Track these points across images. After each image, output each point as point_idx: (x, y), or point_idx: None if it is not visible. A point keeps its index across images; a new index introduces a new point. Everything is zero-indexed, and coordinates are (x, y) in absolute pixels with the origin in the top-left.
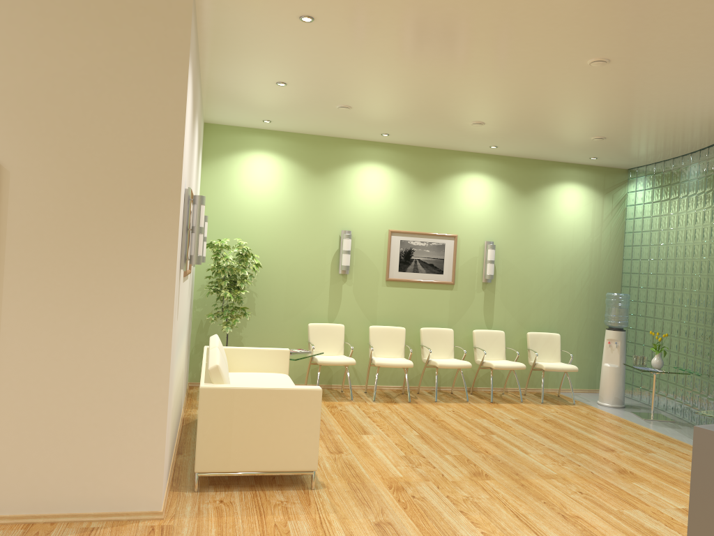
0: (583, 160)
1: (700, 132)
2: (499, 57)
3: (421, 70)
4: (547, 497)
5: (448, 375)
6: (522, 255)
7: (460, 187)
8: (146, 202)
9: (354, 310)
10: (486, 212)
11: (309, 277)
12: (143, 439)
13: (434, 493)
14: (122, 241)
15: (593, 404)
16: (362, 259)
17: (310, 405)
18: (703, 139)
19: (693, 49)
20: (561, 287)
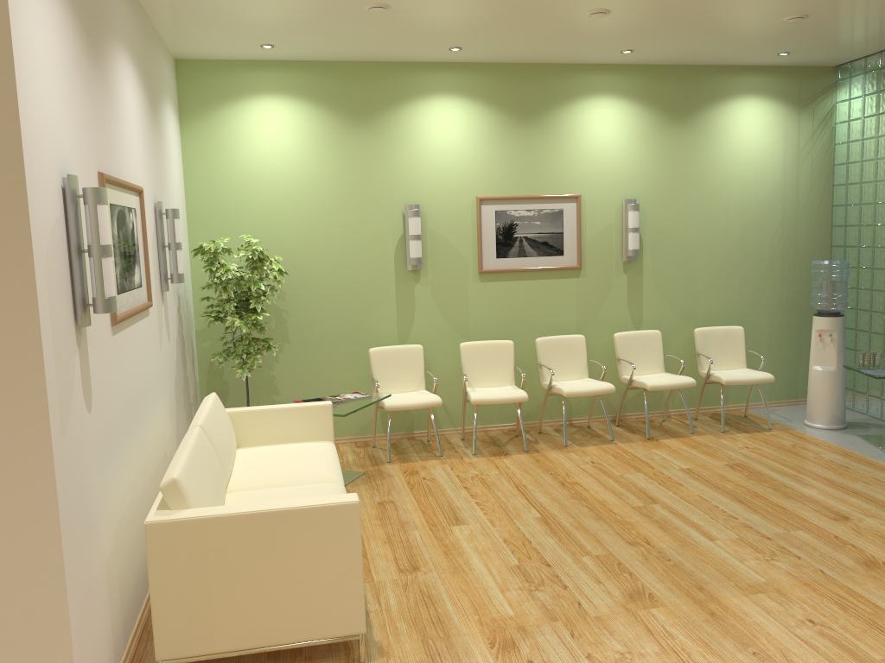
0: (767, 58)
1: None
2: None
3: None
4: (758, 640)
5: (582, 401)
6: (680, 214)
7: (580, 120)
8: None
9: (436, 321)
10: (622, 155)
11: (364, 280)
12: (31, 644)
13: (566, 651)
14: None
15: (798, 426)
16: (440, 246)
17: (342, 530)
18: None
19: None
20: (741, 257)
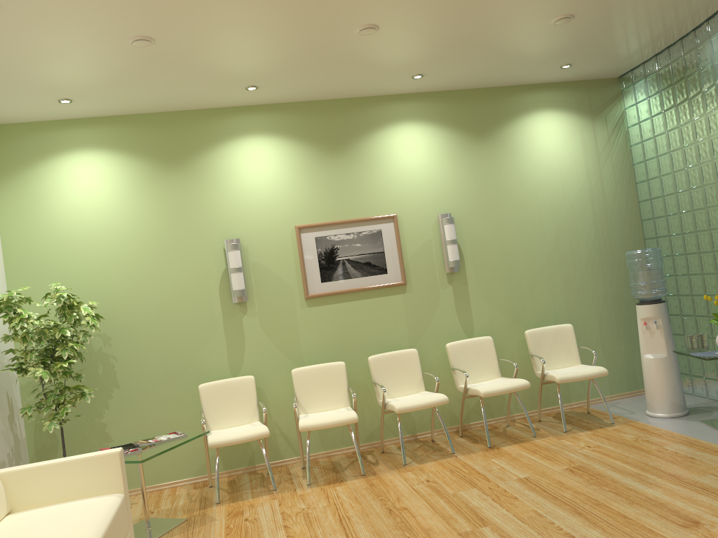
0: (552, 73)
1: None
2: None
3: None
4: None
5: (425, 415)
6: (496, 223)
7: (387, 146)
8: None
9: (267, 350)
10: (431, 174)
11: (191, 317)
12: None
13: None
14: None
15: (640, 418)
16: (264, 276)
17: None
18: None
19: None
20: (561, 258)
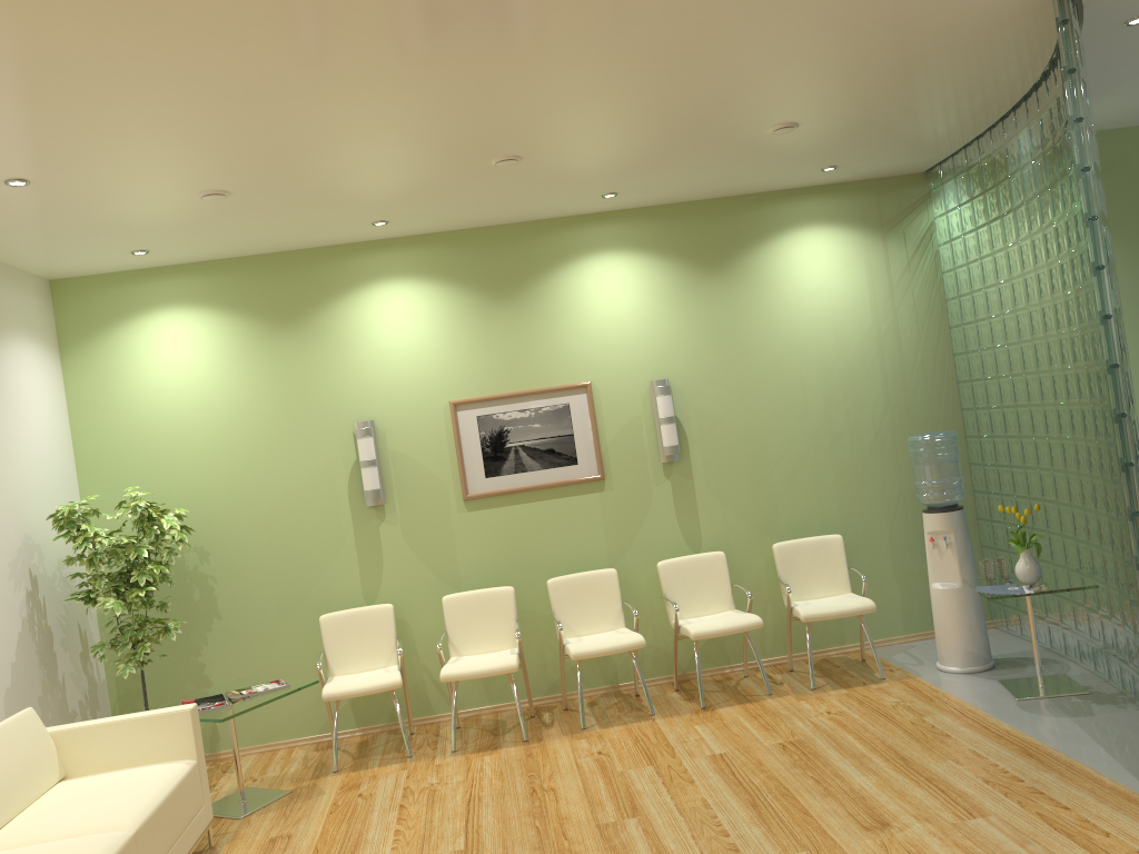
0: (814, 176)
1: (981, 61)
2: (302, 6)
3: (204, 82)
4: None
5: (631, 659)
6: (735, 391)
7: (577, 287)
8: None
9: (413, 569)
10: (641, 324)
11: (312, 525)
12: None
13: None
14: None
15: (925, 671)
16: (408, 470)
17: None
18: (1005, 75)
19: None
20: (832, 439)
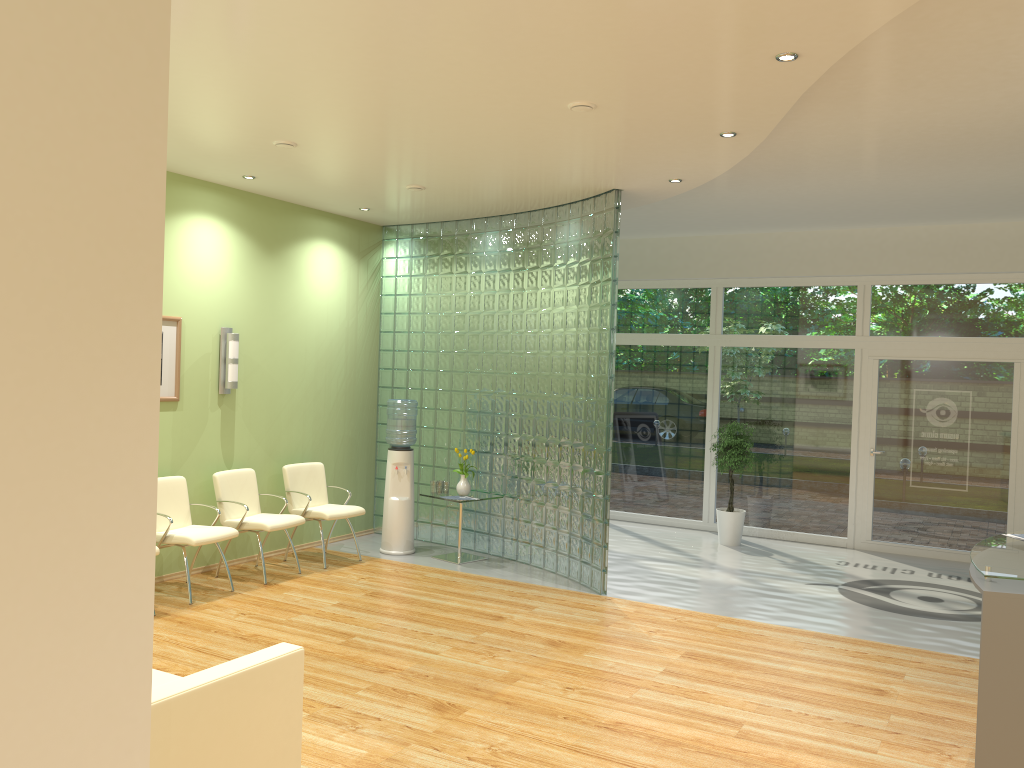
0: (346, 209)
1: (535, 198)
2: (483, 71)
3: (342, 57)
4: (556, 709)
5: (174, 554)
6: (269, 348)
7: (183, 236)
8: (92, 303)
9: None
10: (221, 280)
11: None
12: None
13: (449, 761)
14: (38, 409)
15: (379, 555)
16: None
17: (290, 684)
18: (524, 205)
19: (688, 117)
20: (316, 394)
